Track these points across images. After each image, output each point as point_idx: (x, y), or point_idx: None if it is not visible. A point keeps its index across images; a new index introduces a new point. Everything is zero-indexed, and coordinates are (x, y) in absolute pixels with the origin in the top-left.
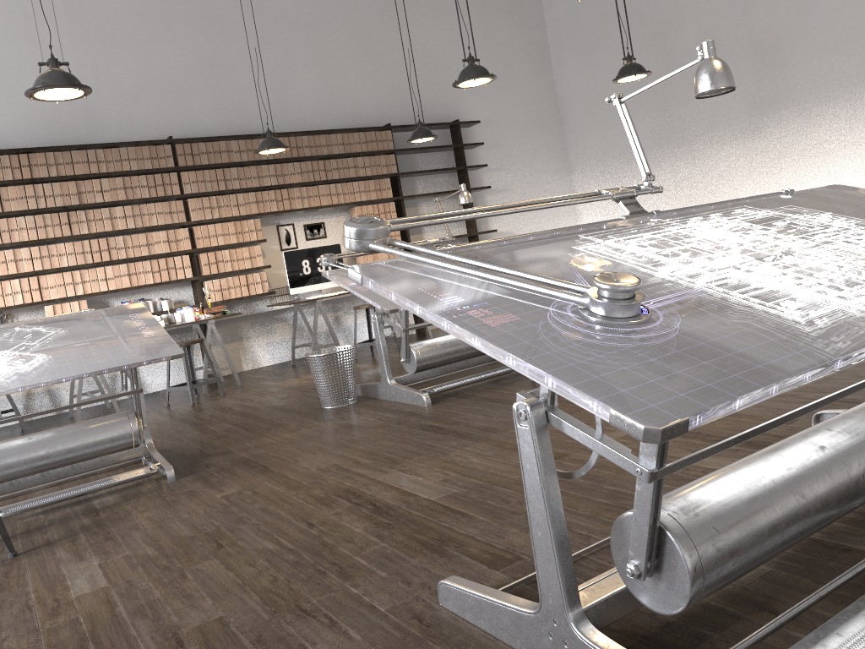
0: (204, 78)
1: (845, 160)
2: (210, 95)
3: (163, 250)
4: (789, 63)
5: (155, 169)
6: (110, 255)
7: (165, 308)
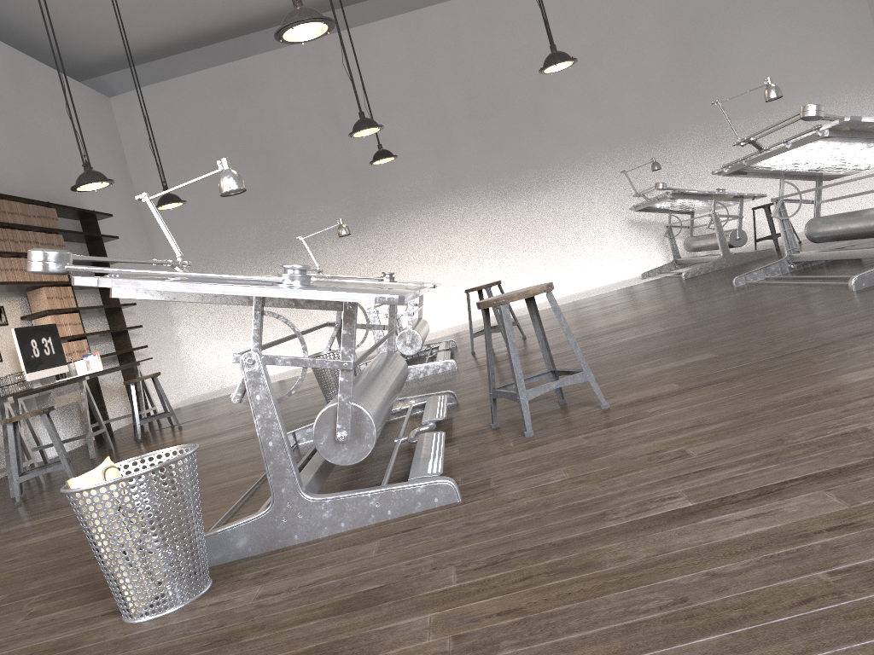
0: None
1: (430, 248)
2: None
3: None
4: (381, 182)
5: None
6: None
7: None
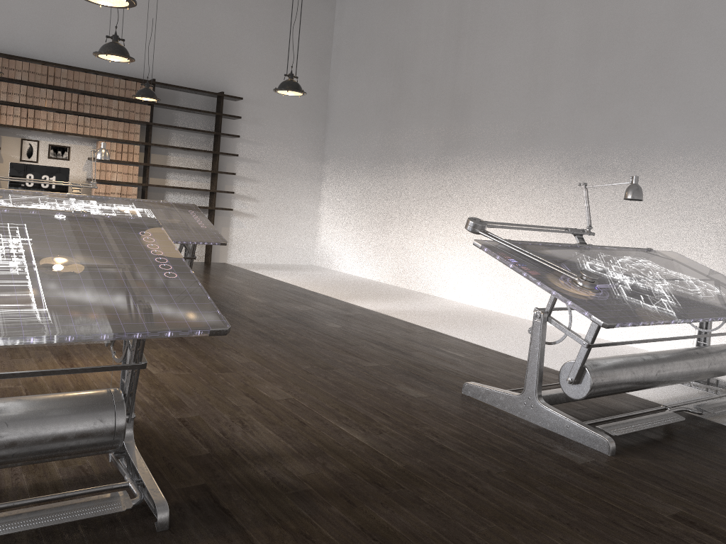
0: None
1: (488, 209)
2: None
3: None
4: (472, 118)
5: None
6: None
7: None
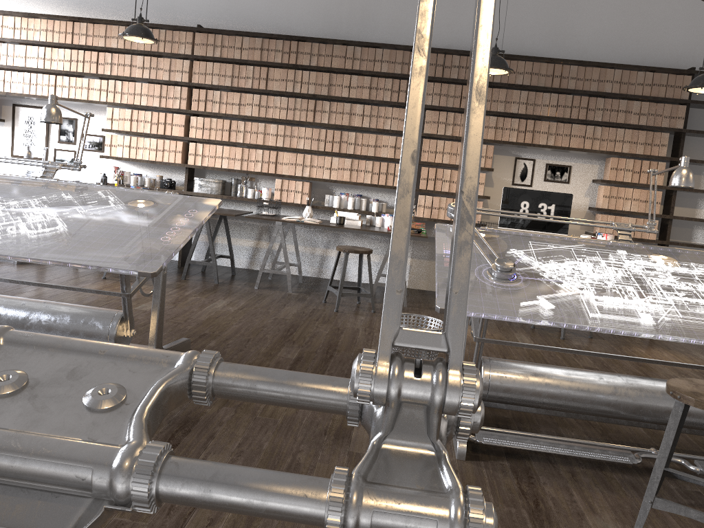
0: None
1: None
2: None
3: (387, 155)
4: None
5: (403, 74)
6: (340, 148)
7: (373, 210)
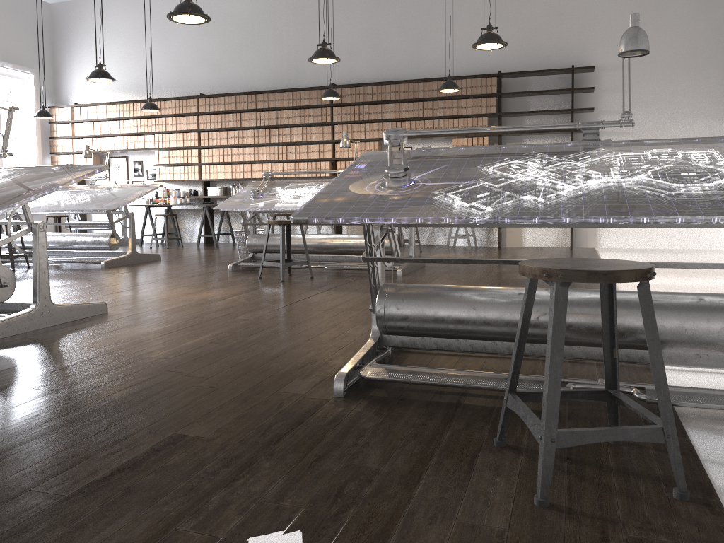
0: (367, 42)
1: None
2: (369, 53)
3: (315, 157)
4: None
5: (318, 105)
6: (287, 156)
7: None
